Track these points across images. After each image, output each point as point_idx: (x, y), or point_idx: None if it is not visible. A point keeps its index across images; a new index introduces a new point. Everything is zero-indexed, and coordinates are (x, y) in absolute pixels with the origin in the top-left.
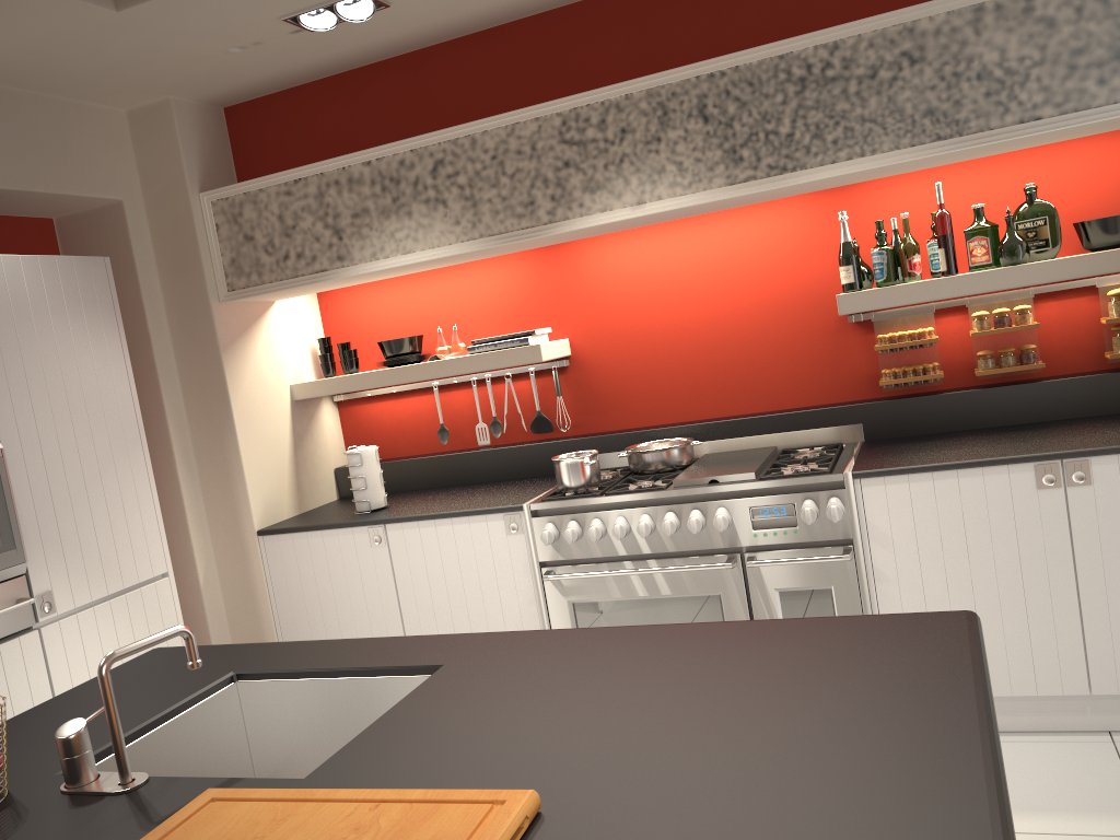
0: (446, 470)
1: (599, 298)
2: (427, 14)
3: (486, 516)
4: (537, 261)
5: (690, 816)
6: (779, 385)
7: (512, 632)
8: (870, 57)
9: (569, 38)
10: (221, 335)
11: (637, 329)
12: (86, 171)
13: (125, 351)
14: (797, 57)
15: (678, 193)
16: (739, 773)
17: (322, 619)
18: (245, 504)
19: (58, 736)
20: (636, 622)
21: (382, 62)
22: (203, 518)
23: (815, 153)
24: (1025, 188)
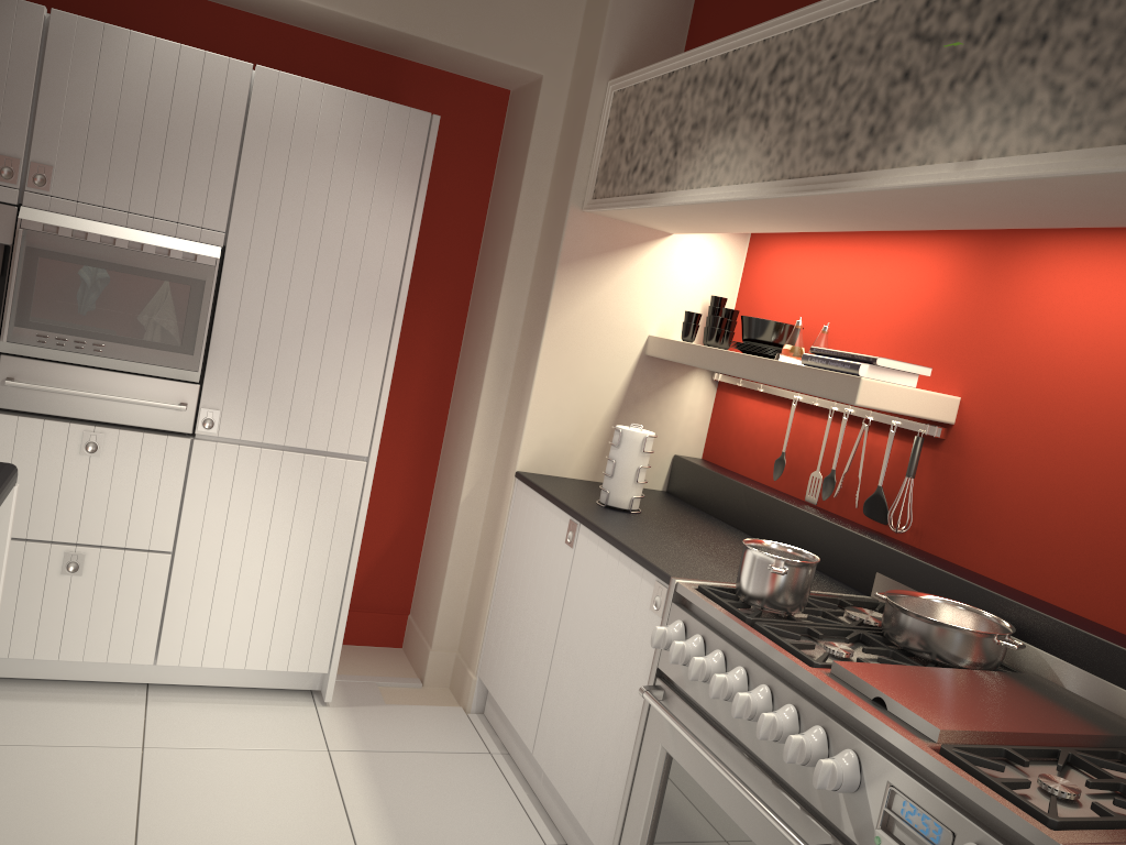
0: (752, 511)
1: (1025, 349)
2: None
3: (643, 570)
4: (968, 267)
5: None
6: None
7: None
8: None
9: None
10: (567, 245)
11: (1056, 421)
12: (508, 34)
13: (416, 218)
14: None
15: (1035, 147)
16: None
17: (516, 598)
18: (519, 438)
19: None
20: (709, 840)
21: None
22: (496, 437)
23: None
24: None
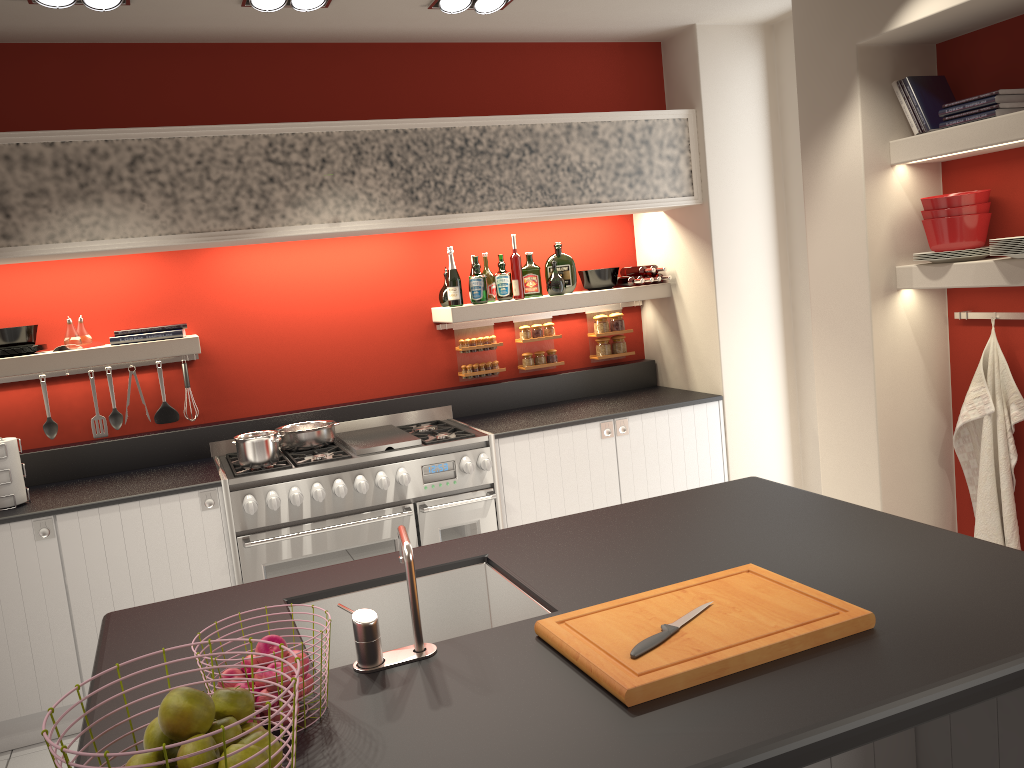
0: (61, 464)
1: (229, 299)
2: (142, 19)
3: (179, 495)
4: (166, 261)
5: (826, 557)
6: (383, 377)
7: (491, 532)
8: (505, 142)
9: (250, 71)
10: None
11: (264, 329)
12: None
13: None
14: (459, 132)
15: (368, 217)
16: (807, 542)
17: None
18: None
19: (365, 623)
20: None
21: (40, 45)
22: None
23: (469, 202)
24: (556, 245)
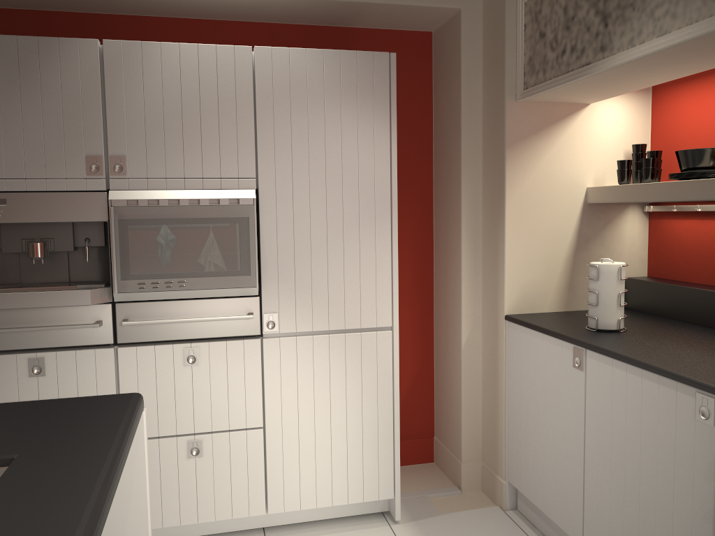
0: None
1: None
2: None
3: (676, 384)
4: None
5: None
6: None
7: None
8: None
9: None
10: (510, 131)
11: None
12: None
13: (393, 135)
14: None
15: None
16: None
17: (531, 416)
18: (501, 289)
19: None
20: None
21: None
22: (479, 291)
23: None
24: None
